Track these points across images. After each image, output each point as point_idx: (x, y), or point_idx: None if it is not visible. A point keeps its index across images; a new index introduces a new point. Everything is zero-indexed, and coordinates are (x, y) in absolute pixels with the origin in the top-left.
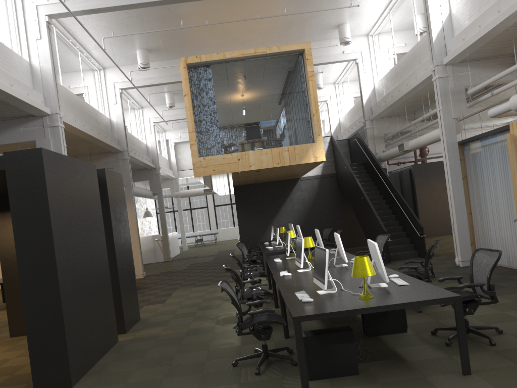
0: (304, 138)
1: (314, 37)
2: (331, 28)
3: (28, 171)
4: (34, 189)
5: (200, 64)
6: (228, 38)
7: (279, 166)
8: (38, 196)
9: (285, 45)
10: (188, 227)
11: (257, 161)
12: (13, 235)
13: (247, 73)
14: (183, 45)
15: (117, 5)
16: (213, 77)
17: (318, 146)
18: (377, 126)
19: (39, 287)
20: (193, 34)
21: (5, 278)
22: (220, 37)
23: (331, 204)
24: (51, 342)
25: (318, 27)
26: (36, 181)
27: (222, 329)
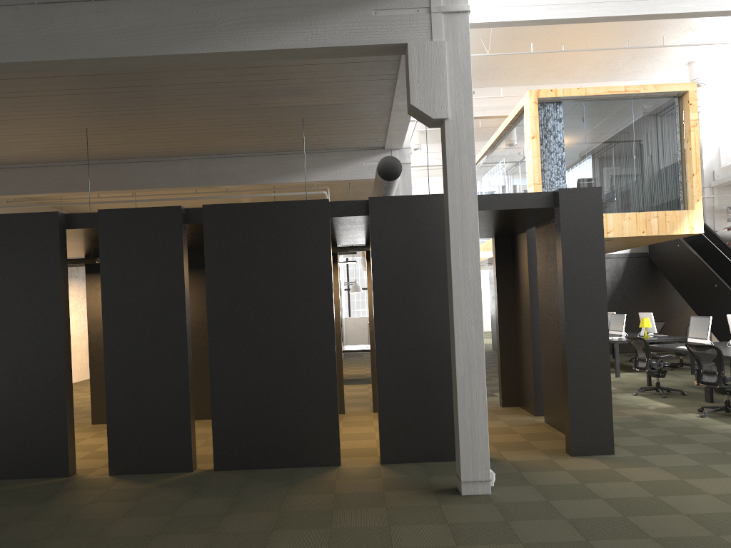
0: (674, 203)
1: (650, 74)
2: (679, 65)
3: (584, 211)
4: (589, 231)
5: (551, 100)
6: (548, 68)
7: (644, 235)
8: (593, 240)
9: (664, 85)
10: (366, 312)
11: (617, 227)
12: (562, 280)
13: (609, 115)
14: (488, 72)
15: (494, 21)
16: (566, 117)
17: (695, 214)
18: (719, 195)
19: (586, 340)
20: (512, 59)
21: (373, 340)
22: (540, 66)
23: (639, 292)
24: (594, 402)
25: (665, 63)
26: (592, 223)
27: (683, 417)
